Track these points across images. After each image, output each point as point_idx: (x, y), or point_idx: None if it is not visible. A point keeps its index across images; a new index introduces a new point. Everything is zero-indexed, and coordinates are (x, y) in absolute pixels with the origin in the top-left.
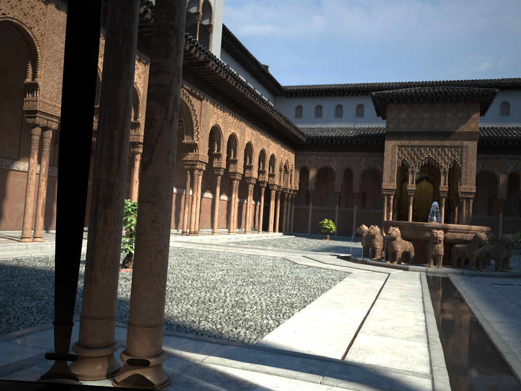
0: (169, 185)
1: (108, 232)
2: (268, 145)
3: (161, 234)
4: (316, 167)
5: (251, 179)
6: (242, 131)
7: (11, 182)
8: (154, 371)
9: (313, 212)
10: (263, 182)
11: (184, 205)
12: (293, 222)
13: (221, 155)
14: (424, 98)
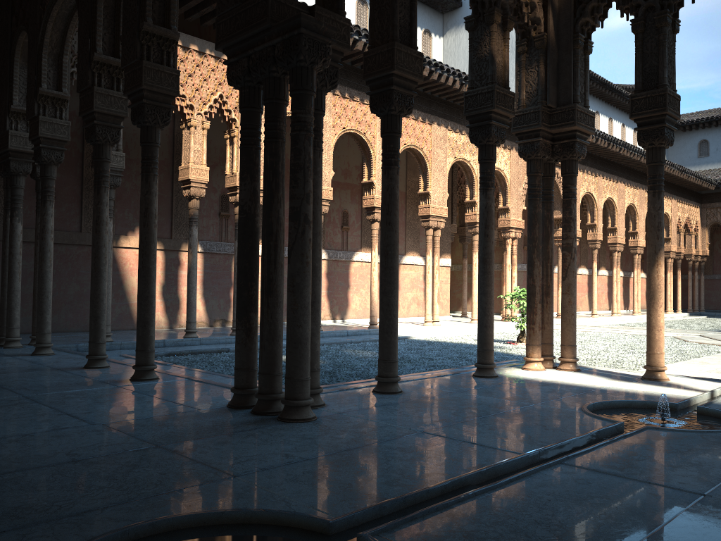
0: (574, 286)
1: (548, 307)
2: None
3: (572, 307)
4: None
5: (637, 249)
6: (620, 193)
7: (401, 275)
8: (574, 364)
9: None
10: None
11: (558, 286)
12: (705, 298)
13: (596, 226)
14: None
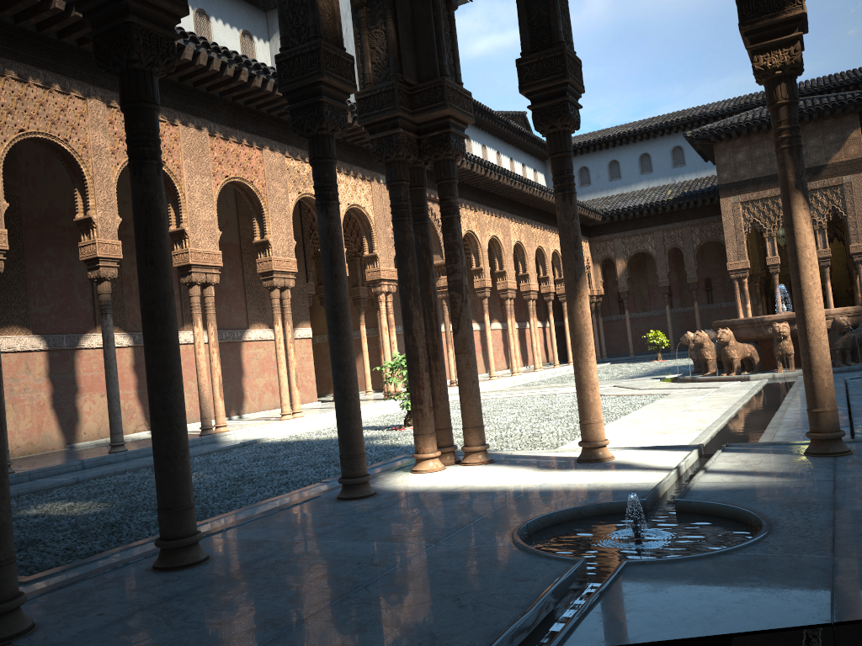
0: (472, 340)
1: (439, 376)
2: (546, 240)
3: (473, 371)
4: (625, 256)
5: (530, 294)
6: (505, 230)
7: (246, 355)
8: (484, 454)
9: (633, 323)
10: (549, 294)
11: (447, 347)
12: (605, 343)
13: (483, 270)
14: (768, 124)
